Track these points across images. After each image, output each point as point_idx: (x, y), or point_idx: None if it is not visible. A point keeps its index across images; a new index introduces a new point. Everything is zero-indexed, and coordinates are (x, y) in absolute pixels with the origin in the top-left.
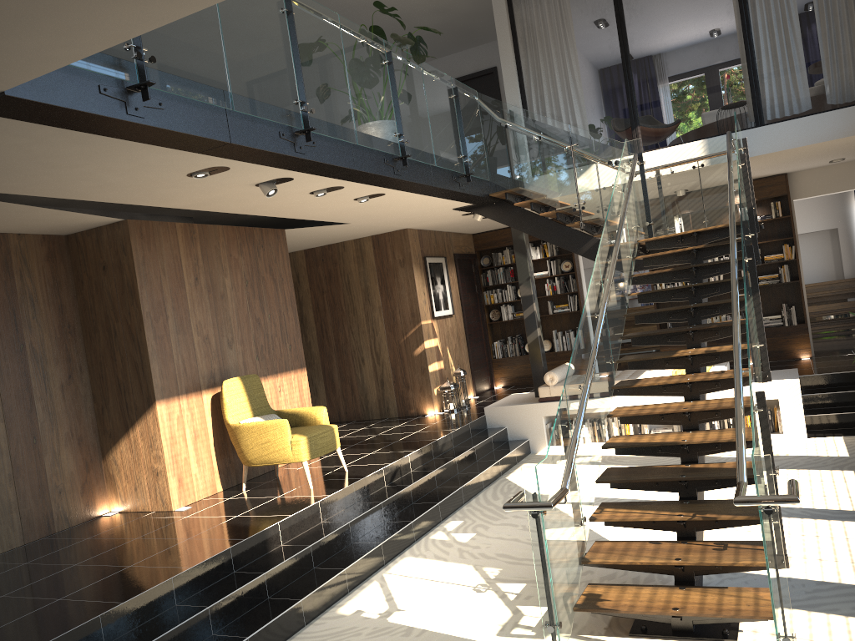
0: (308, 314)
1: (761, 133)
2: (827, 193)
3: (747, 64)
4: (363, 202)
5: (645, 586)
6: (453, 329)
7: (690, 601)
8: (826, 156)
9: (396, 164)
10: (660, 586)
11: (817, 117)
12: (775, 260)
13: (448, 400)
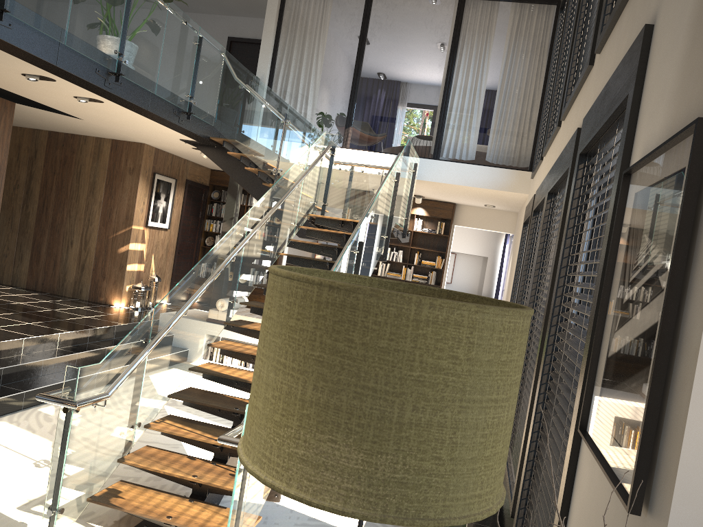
0: (35, 188)
1: (434, 165)
2: (479, 228)
3: (440, 109)
4: (83, 102)
5: (164, 492)
6: (165, 241)
7: (187, 513)
8: (480, 199)
9: (109, 77)
10: (176, 495)
11: (474, 167)
12: (428, 266)
13: (136, 298)
